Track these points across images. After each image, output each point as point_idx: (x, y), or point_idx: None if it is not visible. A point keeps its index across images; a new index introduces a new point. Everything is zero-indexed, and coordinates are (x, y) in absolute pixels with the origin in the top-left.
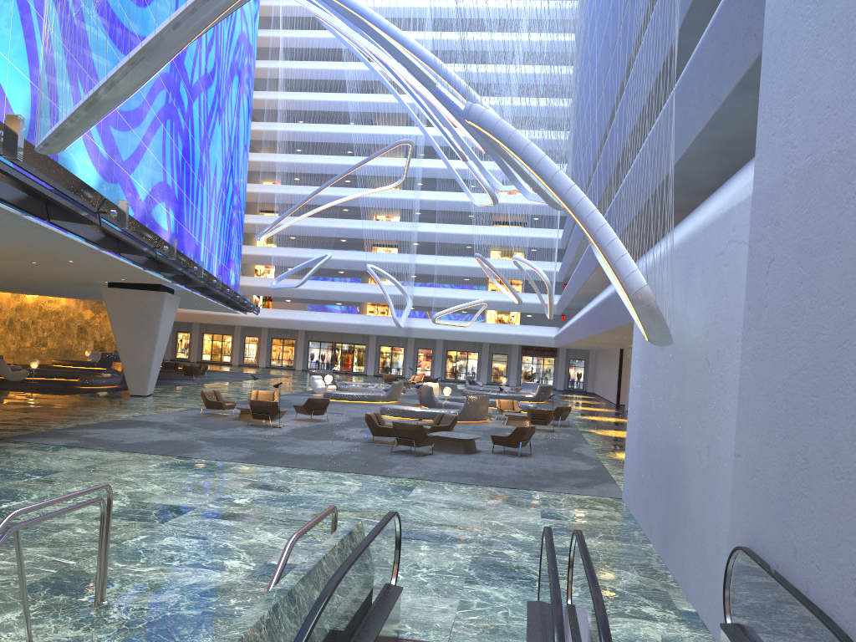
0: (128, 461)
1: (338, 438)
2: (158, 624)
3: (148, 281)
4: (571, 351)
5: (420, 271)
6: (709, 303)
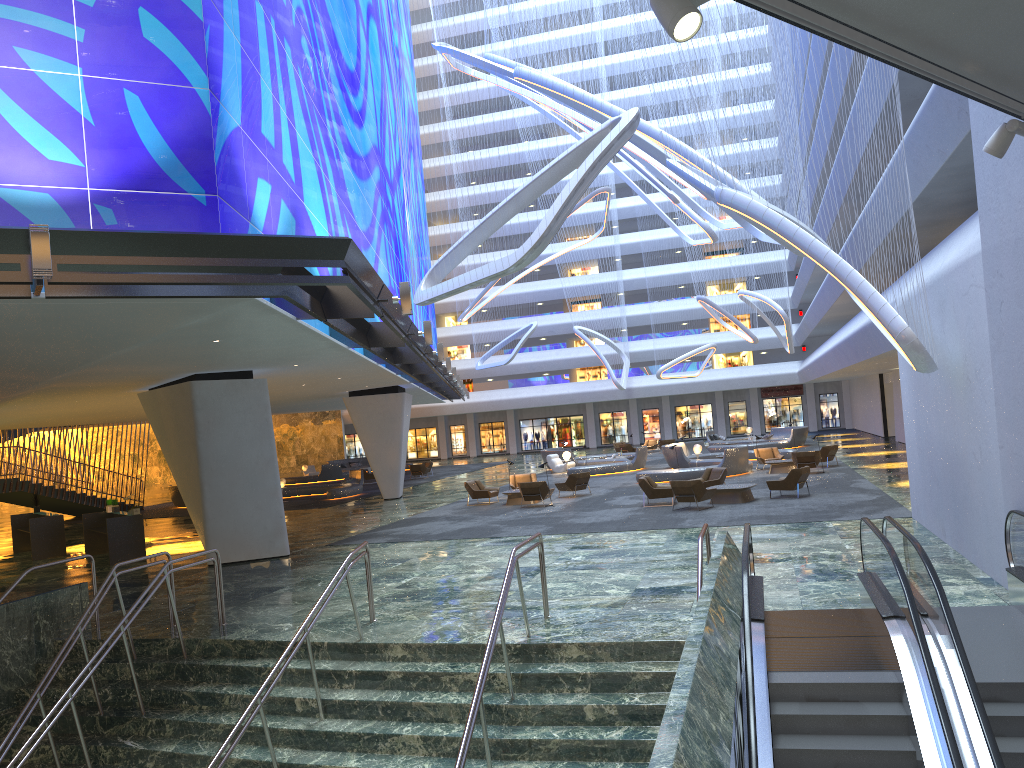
0: (453, 545)
1: (613, 506)
2: (596, 621)
3: (388, 384)
4: (819, 385)
5: (632, 323)
6: (962, 332)
